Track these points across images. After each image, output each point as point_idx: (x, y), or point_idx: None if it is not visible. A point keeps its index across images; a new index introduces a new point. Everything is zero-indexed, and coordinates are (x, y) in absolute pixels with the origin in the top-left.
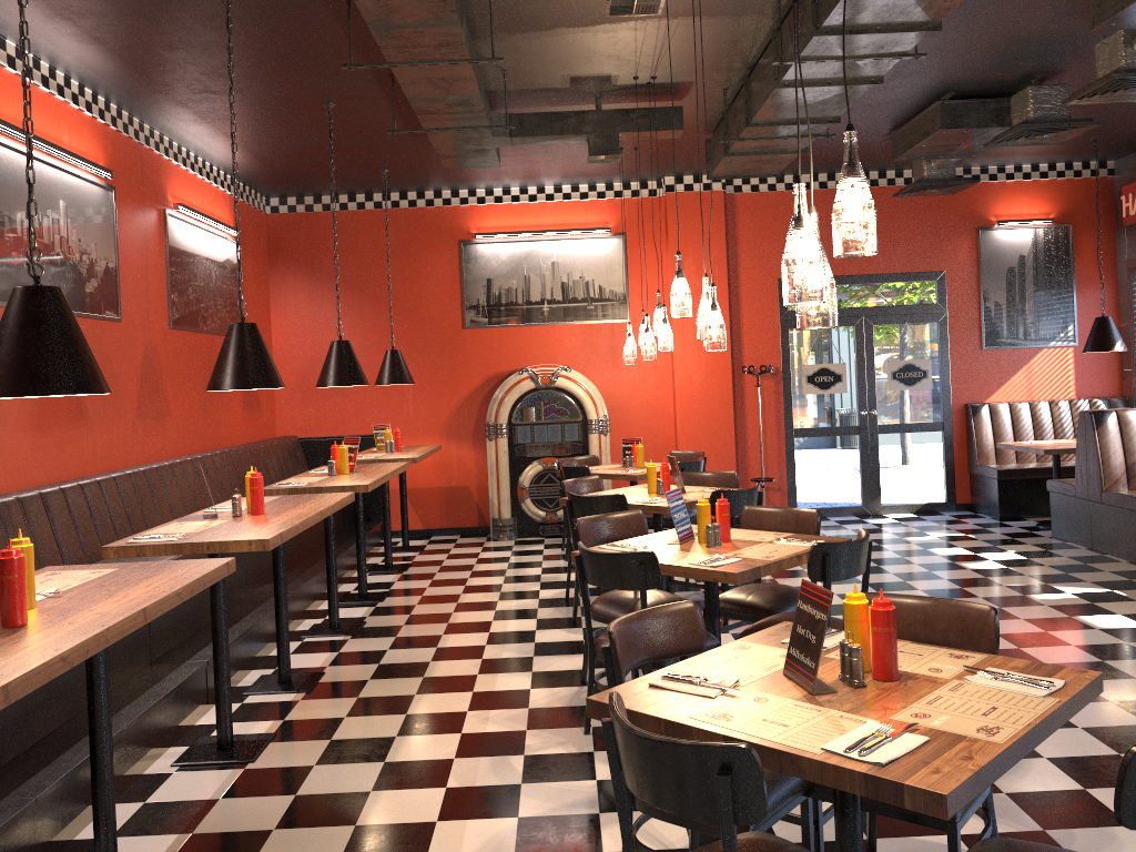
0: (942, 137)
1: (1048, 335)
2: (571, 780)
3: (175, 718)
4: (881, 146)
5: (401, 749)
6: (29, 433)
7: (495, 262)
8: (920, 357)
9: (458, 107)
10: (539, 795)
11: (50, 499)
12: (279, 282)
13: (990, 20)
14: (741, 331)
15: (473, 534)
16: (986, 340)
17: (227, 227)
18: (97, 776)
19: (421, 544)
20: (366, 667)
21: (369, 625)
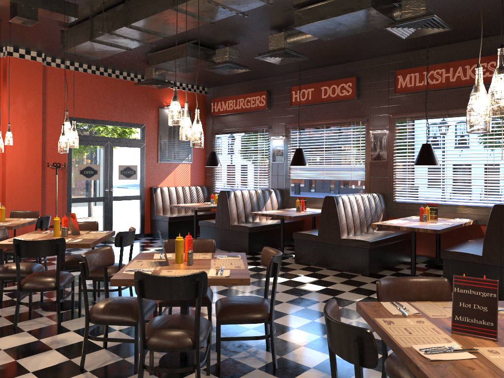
0: (183, 60)
1: (182, 158)
2: None
3: None
4: (135, 59)
5: None
6: None
7: None
8: (132, 164)
9: None
10: None
11: None
12: None
13: (248, 11)
14: (46, 143)
15: None
16: (160, 158)
17: None
18: None
19: None
20: None
21: None
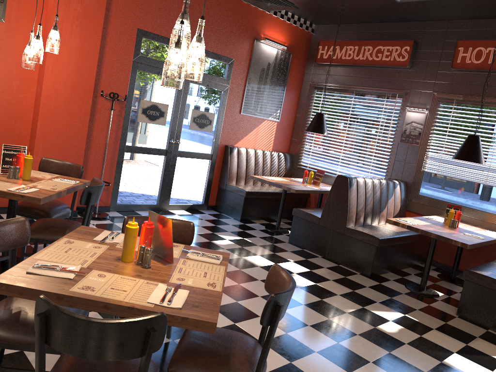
0: None
1: (269, 113)
2: None
3: None
4: None
5: None
6: None
7: None
8: (209, 111)
9: None
10: None
11: None
12: None
13: None
14: (103, 61)
15: None
16: (243, 108)
17: None
18: None
19: None
20: None
21: None
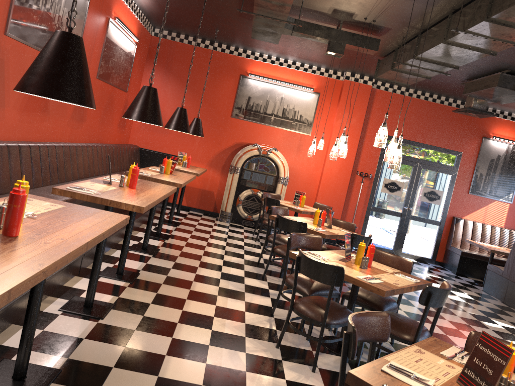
0: (494, 90)
1: (500, 195)
2: (272, 376)
3: (63, 281)
4: (455, 86)
5: (180, 331)
6: (19, 112)
7: (254, 89)
8: (439, 189)
9: (277, 7)
10: (256, 382)
11: (23, 150)
12: (149, 70)
13: None
14: (360, 154)
15: (209, 214)
16: (471, 189)
17: (134, 36)
18: (28, 321)
19: (184, 213)
20: (160, 276)
21: (161, 251)
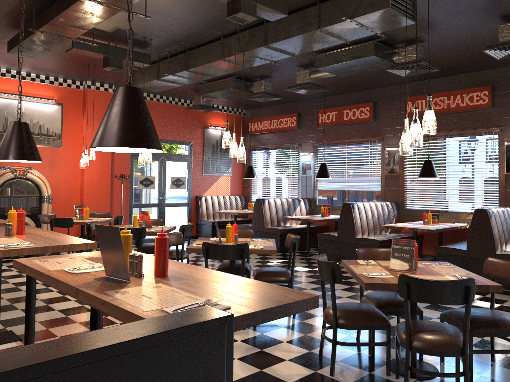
0: (227, 91)
1: (223, 171)
2: None
3: None
4: (187, 88)
5: None
6: None
7: None
8: (182, 176)
9: (75, 27)
10: None
11: None
12: None
13: None
14: (114, 158)
15: None
16: (204, 171)
17: None
18: None
19: None
20: None
21: None
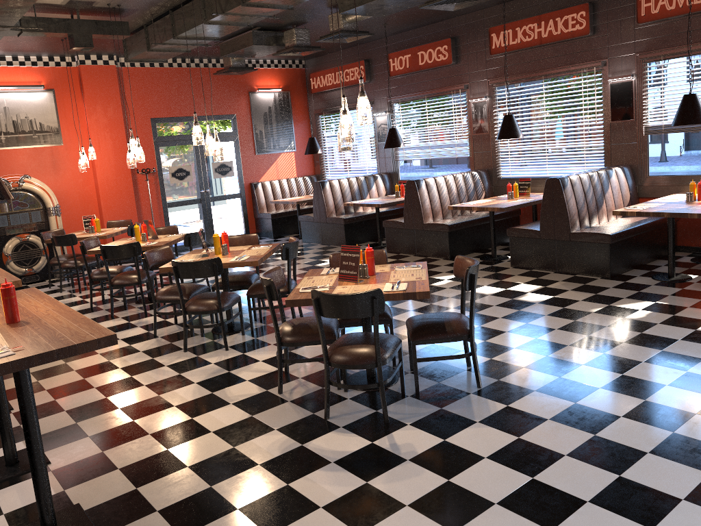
0: (251, 48)
1: (284, 146)
2: (202, 366)
3: None
4: (209, 47)
5: (96, 381)
6: None
7: None
8: (227, 160)
9: (7, 13)
10: (194, 374)
11: None
12: None
13: None
14: None
15: None
16: (257, 149)
17: None
18: (3, 410)
19: None
20: None
21: None
